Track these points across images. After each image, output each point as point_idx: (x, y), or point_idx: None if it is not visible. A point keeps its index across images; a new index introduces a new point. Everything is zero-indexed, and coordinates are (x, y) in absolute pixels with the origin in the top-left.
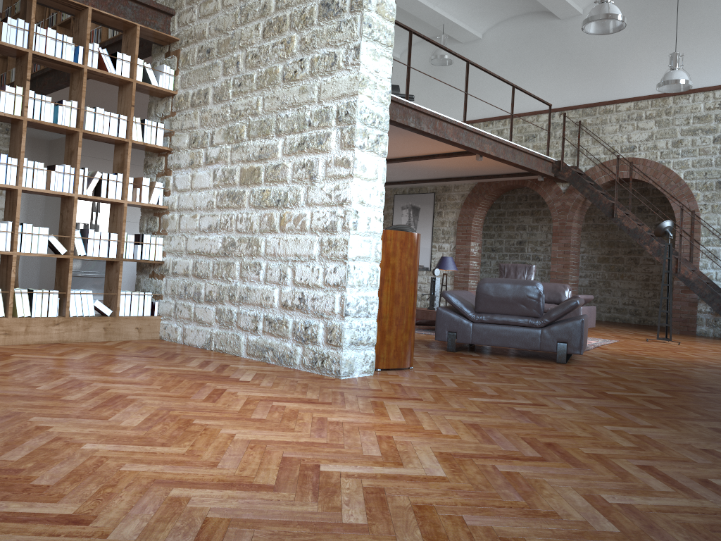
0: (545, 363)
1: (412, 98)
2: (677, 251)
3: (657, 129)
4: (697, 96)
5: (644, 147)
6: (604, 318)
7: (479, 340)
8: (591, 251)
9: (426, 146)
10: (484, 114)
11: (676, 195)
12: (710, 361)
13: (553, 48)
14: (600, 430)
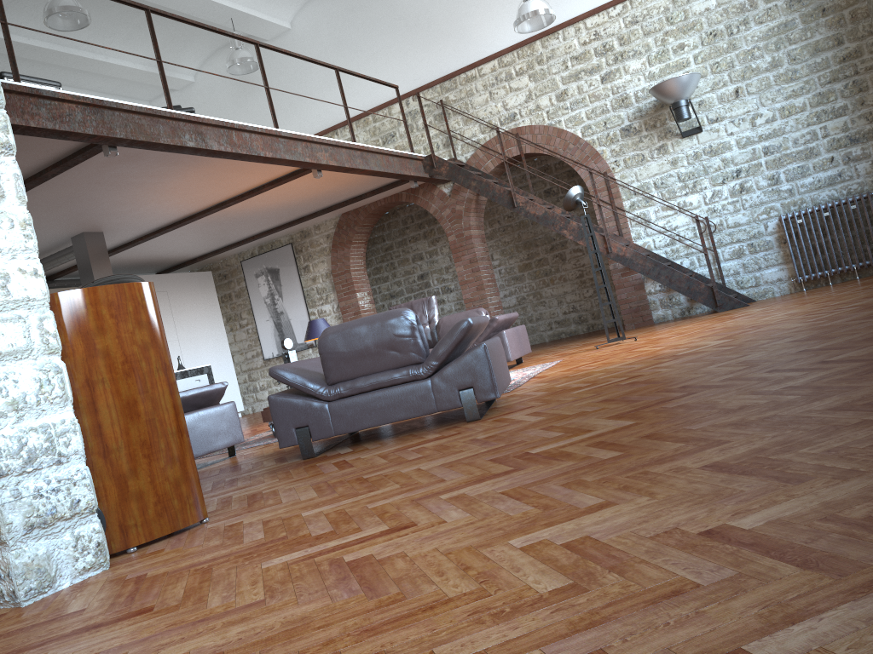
0: (450, 428)
1: (193, 111)
2: (602, 227)
3: (534, 85)
4: (567, 32)
5: (526, 111)
6: (548, 338)
7: (345, 426)
8: (508, 260)
9: (238, 176)
10: (324, 124)
11: (580, 159)
12: (677, 348)
13: (382, 18)
14: (501, 556)
